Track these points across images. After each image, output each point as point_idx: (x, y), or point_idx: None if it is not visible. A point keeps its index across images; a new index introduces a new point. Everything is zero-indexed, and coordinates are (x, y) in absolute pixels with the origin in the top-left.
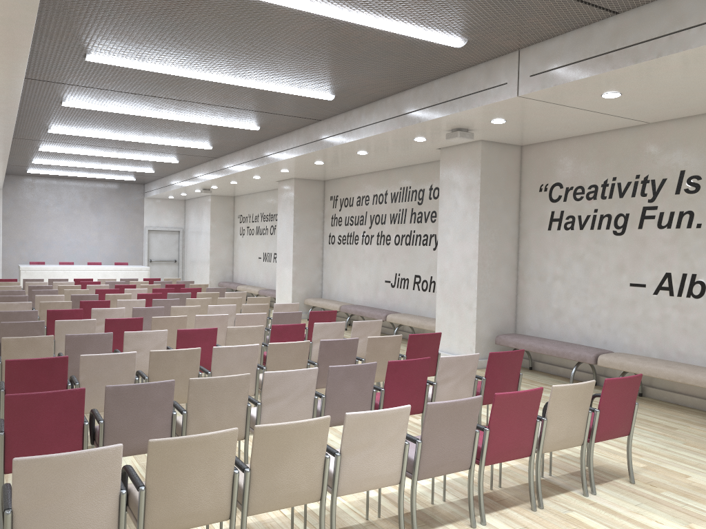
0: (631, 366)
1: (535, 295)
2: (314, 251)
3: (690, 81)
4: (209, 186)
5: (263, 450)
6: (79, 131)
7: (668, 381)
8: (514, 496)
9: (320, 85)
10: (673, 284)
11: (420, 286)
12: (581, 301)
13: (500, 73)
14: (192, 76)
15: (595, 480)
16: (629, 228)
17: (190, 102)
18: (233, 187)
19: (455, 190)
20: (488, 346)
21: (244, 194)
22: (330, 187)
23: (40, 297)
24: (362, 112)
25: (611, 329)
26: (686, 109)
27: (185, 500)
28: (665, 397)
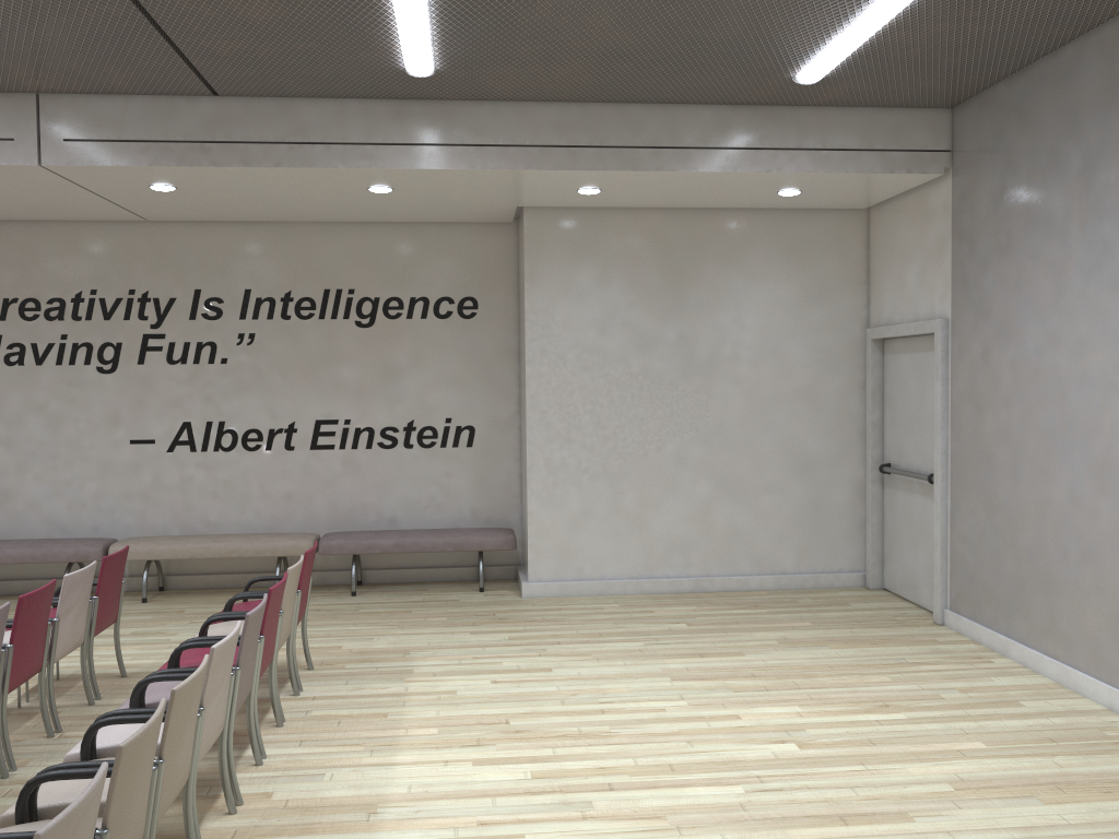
0: (165, 550)
1: None
2: None
3: (266, 192)
4: None
5: (176, 722)
6: None
7: (197, 562)
8: (240, 724)
9: None
10: (196, 436)
11: None
12: (48, 473)
13: None
14: None
15: (278, 680)
16: (125, 363)
17: None
18: None
19: None
20: None
21: None
22: None
23: None
24: None
25: (104, 508)
26: (214, 214)
27: (132, 830)
28: (197, 584)
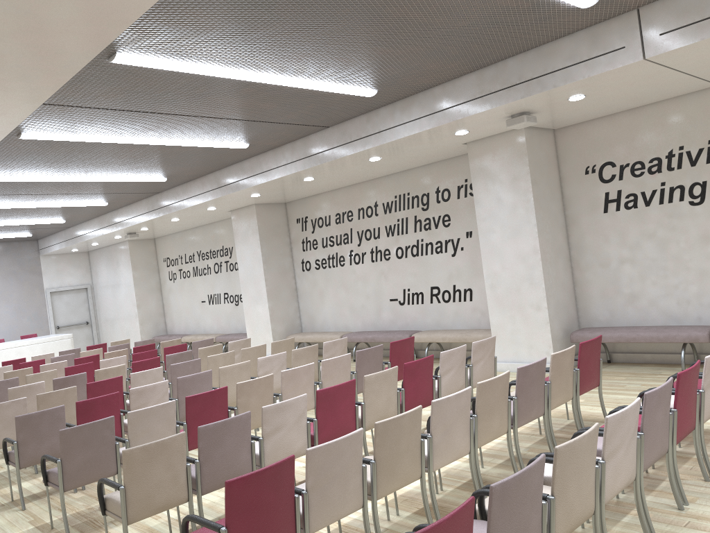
0: None
1: (598, 284)
2: (287, 282)
3: None
4: (140, 228)
5: None
6: (10, 175)
7: None
8: None
9: (375, 76)
10: None
11: (441, 297)
12: (660, 280)
13: (612, 37)
14: (234, 76)
15: None
16: (709, 196)
17: (193, 117)
18: (168, 225)
19: (495, 185)
20: (562, 347)
21: (169, 234)
22: (295, 209)
23: (14, 389)
24: (396, 109)
25: (704, 303)
26: None
27: None
28: None
